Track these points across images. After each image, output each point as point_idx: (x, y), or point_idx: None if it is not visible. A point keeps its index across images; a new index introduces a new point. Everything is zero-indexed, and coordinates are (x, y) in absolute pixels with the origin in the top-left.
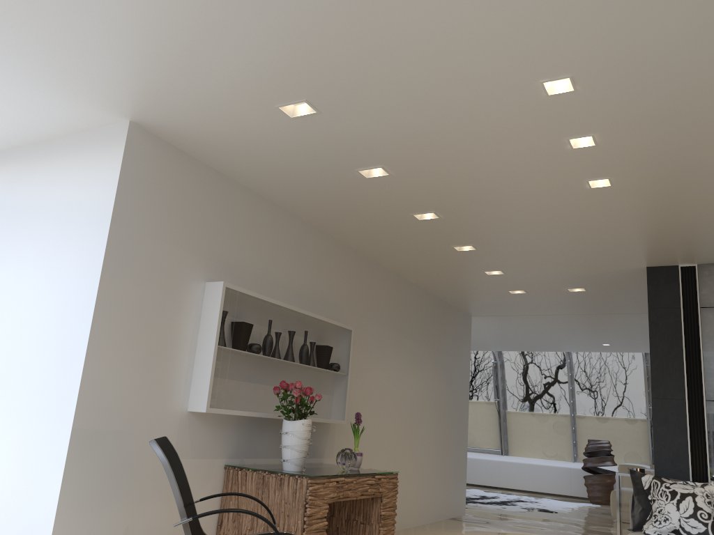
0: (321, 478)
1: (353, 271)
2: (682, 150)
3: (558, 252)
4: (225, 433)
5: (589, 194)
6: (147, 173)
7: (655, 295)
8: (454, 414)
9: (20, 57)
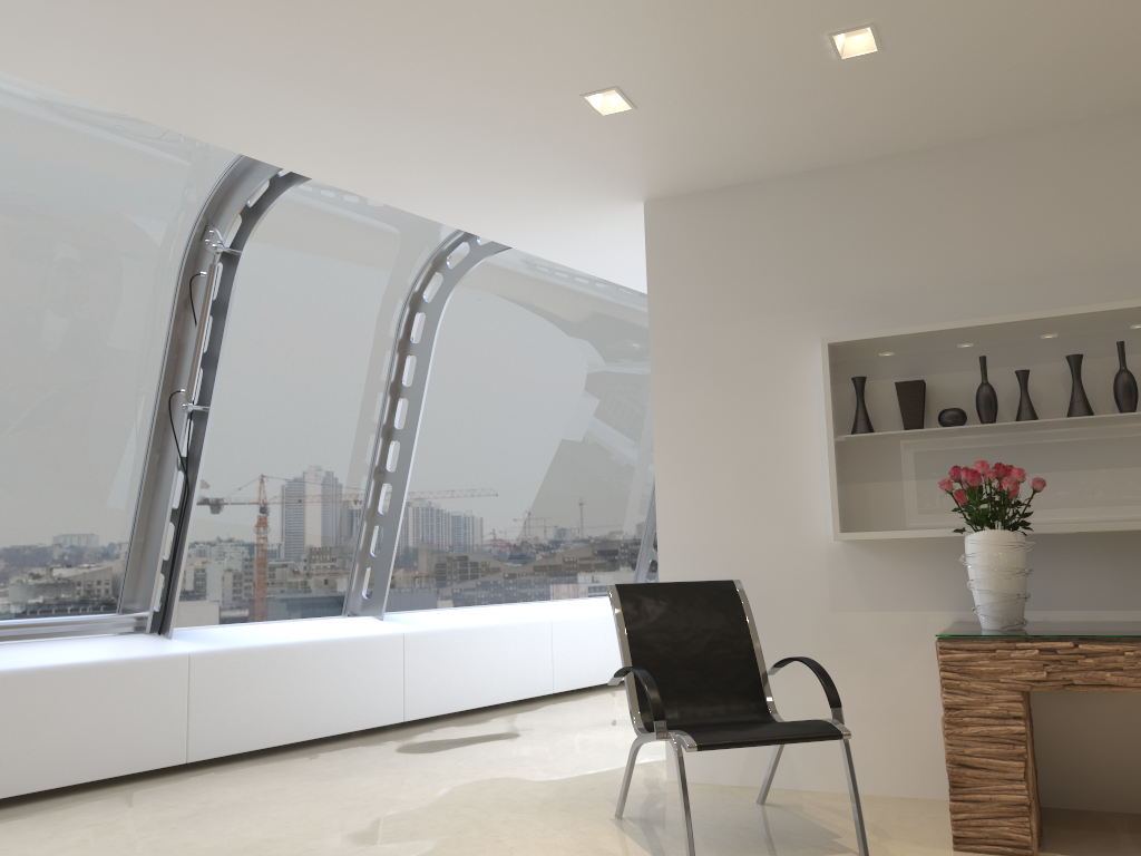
0: (986, 640)
1: None
2: None
3: None
4: (940, 569)
5: None
6: (683, 248)
7: None
8: None
9: (515, 226)
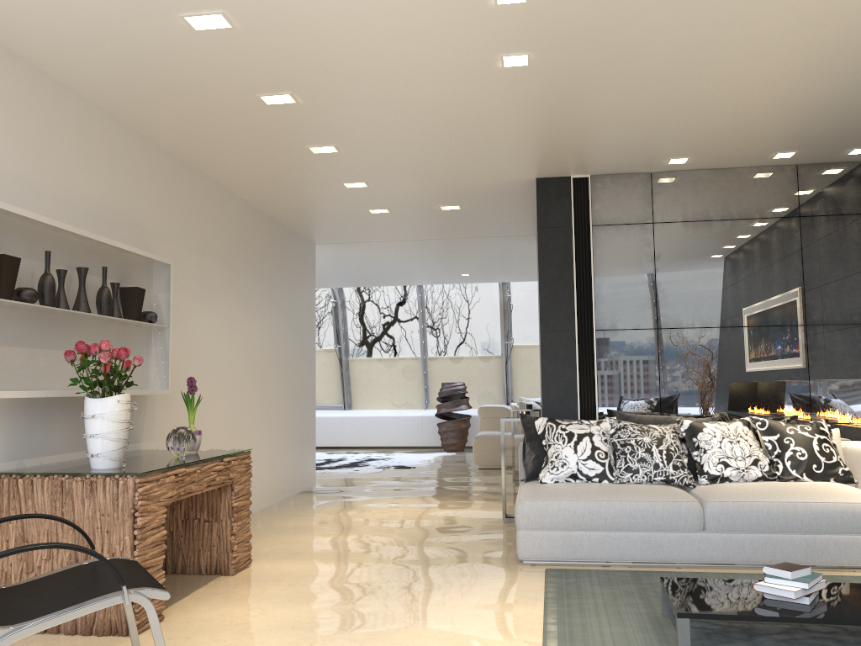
0: (154, 473)
1: (165, 180)
2: (624, 19)
3: (441, 158)
4: None
5: (499, 76)
6: None
7: (546, 211)
8: (300, 367)
9: None
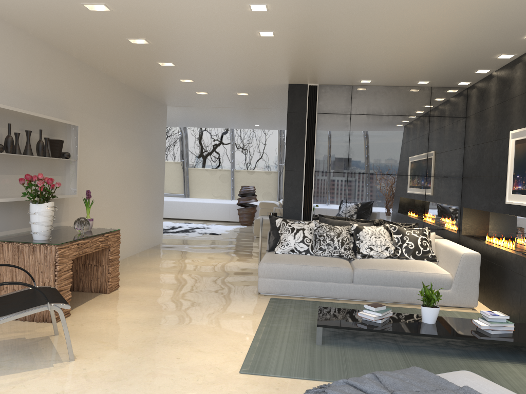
0: (66, 243)
1: (75, 76)
2: (320, 21)
3: (233, 71)
4: None
5: (259, 39)
6: None
7: (292, 103)
8: (155, 178)
9: None
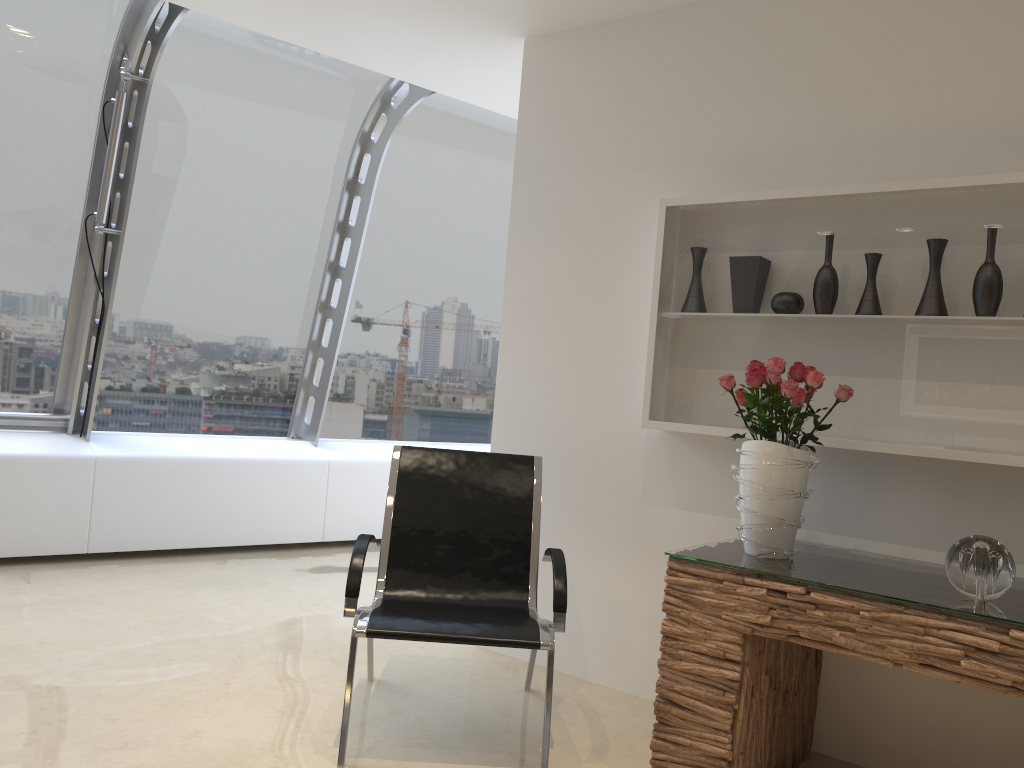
0: (717, 568)
1: None
2: None
3: None
4: None
5: None
6: (555, 91)
7: None
8: None
9: (410, 63)
